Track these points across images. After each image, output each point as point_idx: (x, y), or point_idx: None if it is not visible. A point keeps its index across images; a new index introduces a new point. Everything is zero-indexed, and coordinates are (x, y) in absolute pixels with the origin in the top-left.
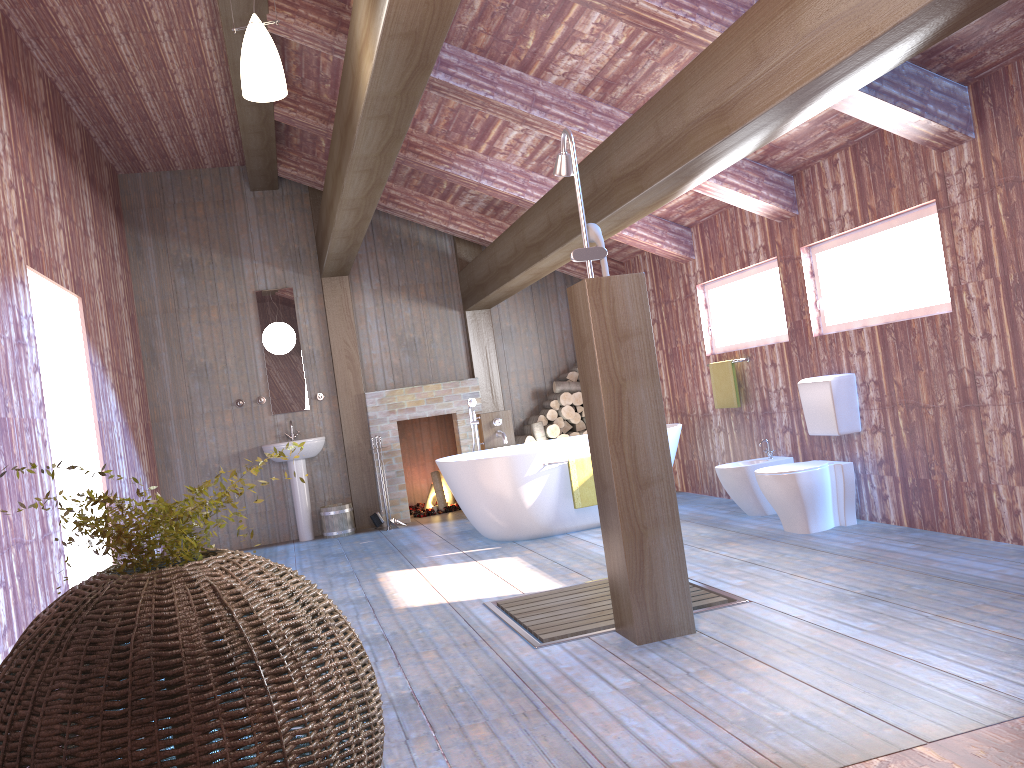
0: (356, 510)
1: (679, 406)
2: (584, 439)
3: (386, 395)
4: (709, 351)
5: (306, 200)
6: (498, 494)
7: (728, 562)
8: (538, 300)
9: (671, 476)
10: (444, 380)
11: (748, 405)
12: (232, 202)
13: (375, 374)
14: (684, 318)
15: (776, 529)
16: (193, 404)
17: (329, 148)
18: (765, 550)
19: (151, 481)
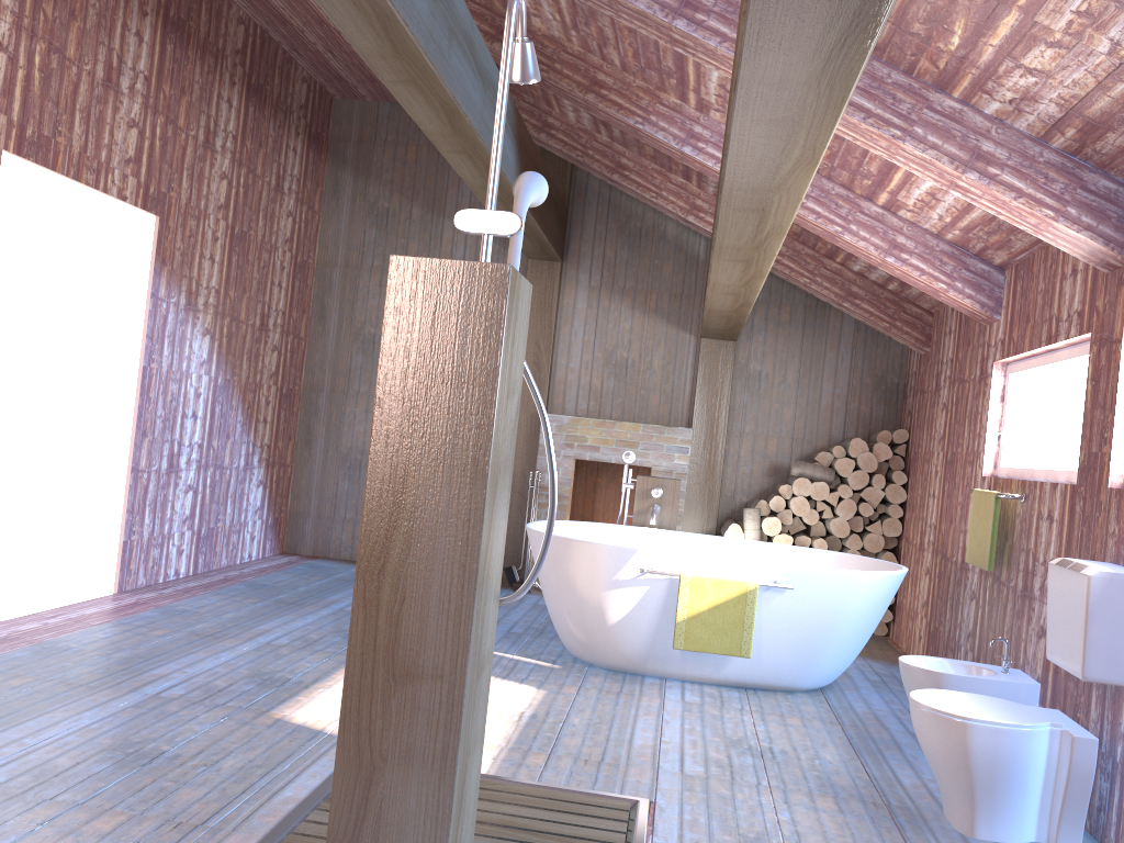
0: None
1: (942, 542)
2: (773, 550)
3: (567, 422)
4: (989, 470)
5: None
6: (573, 593)
7: (758, 840)
8: (809, 344)
9: (461, 677)
10: (652, 422)
11: (1009, 572)
12: None
13: (566, 393)
14: (972, 410)
15: (935, 802)
16: (350, 379)
17: (543, 89)
18: (851, 842)
19: (272, 455)
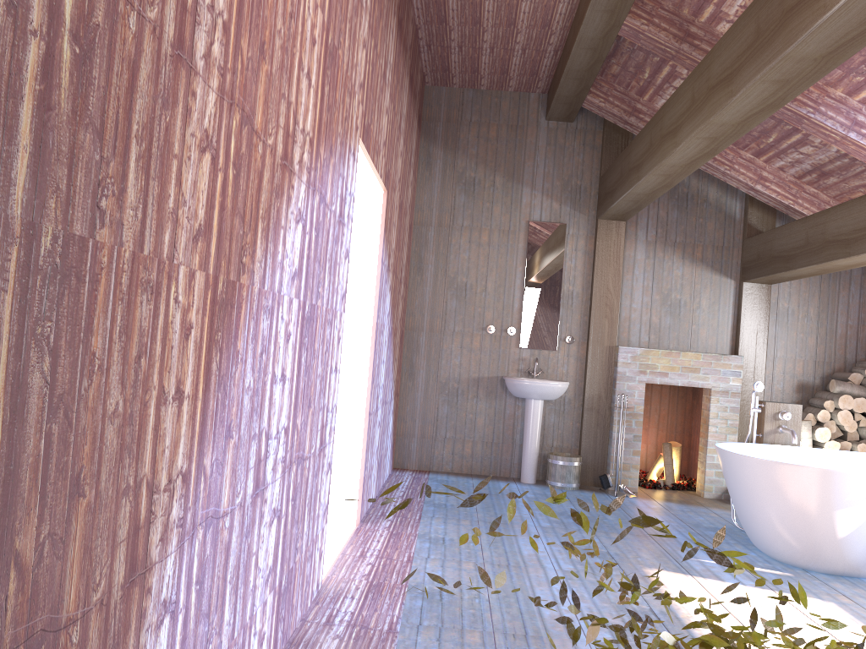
0: (582, 464)
1: None
2: None
3: (640, 353)
4: None
5: (598, 137)
6: (804, 511)
7: None
8: (826, 285)
9: None
10: (702, 350)
11: None
12: (525, 128)
13: (630, 329)
14: None
15: None
16: (446, 320)
17: (650, 81)
18: None
19: (395, 387)
